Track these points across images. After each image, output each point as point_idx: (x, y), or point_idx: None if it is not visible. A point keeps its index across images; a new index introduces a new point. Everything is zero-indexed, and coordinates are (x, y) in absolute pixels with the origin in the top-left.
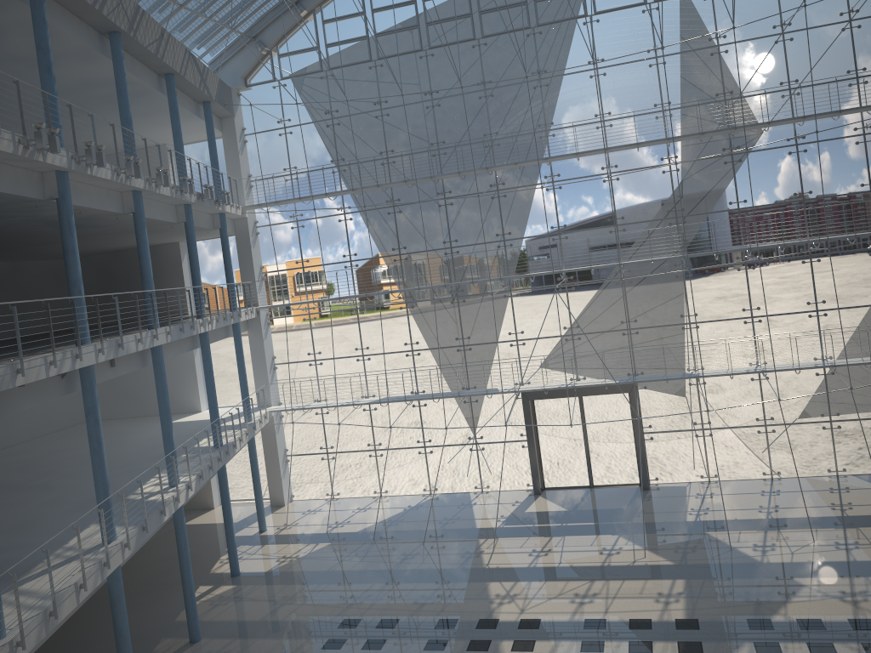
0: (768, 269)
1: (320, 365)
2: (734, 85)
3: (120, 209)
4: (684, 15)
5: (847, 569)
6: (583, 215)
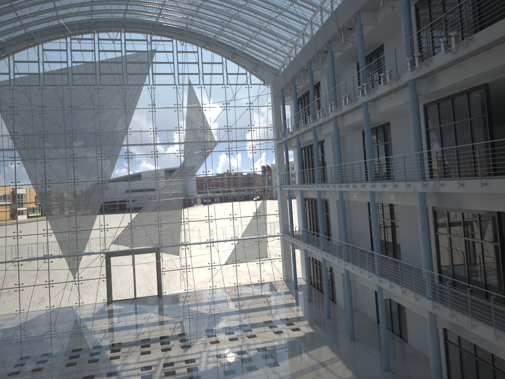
0: (216, 200)
1: None
2: (207, 124)
3: None
4: (190, 92)
5: (239, 312)
6: (141, 171)
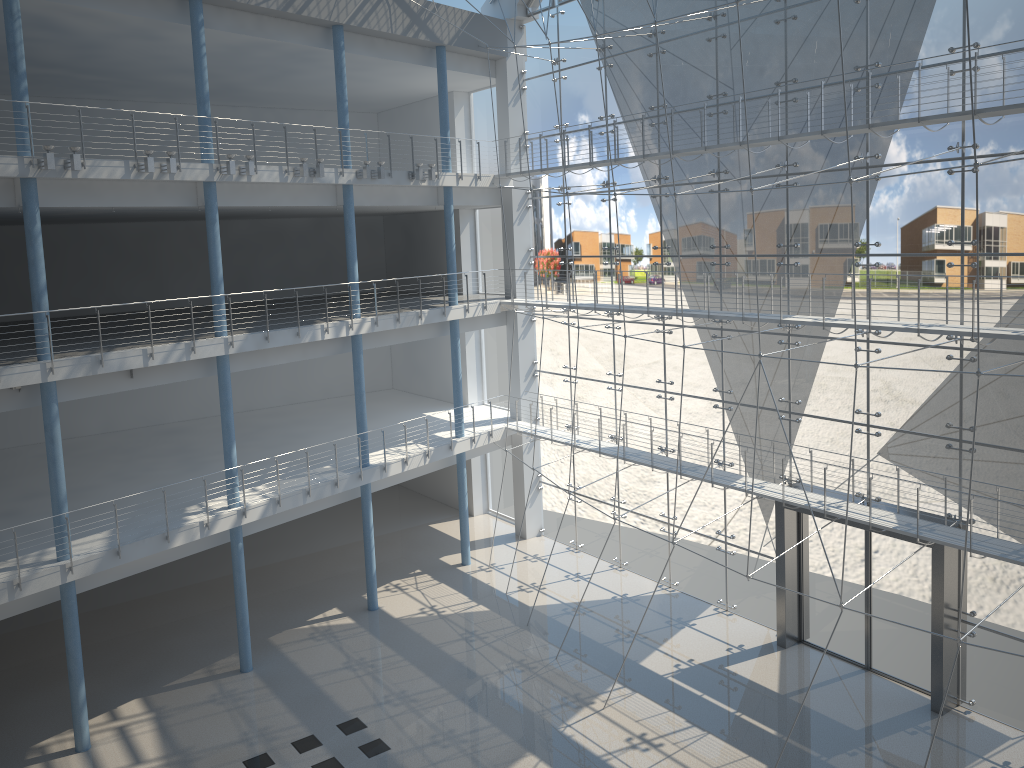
0: None
1: (574, 383)
2: None
3: (189, 202)
4: None
5: None
6: (907, 229)
